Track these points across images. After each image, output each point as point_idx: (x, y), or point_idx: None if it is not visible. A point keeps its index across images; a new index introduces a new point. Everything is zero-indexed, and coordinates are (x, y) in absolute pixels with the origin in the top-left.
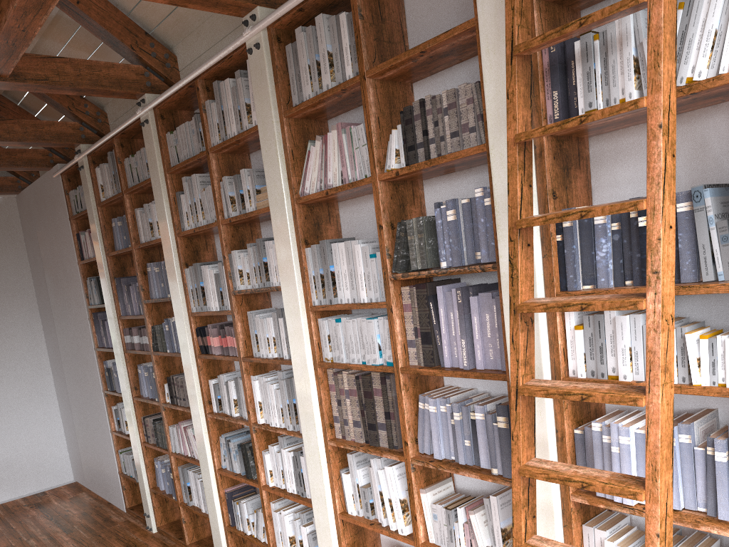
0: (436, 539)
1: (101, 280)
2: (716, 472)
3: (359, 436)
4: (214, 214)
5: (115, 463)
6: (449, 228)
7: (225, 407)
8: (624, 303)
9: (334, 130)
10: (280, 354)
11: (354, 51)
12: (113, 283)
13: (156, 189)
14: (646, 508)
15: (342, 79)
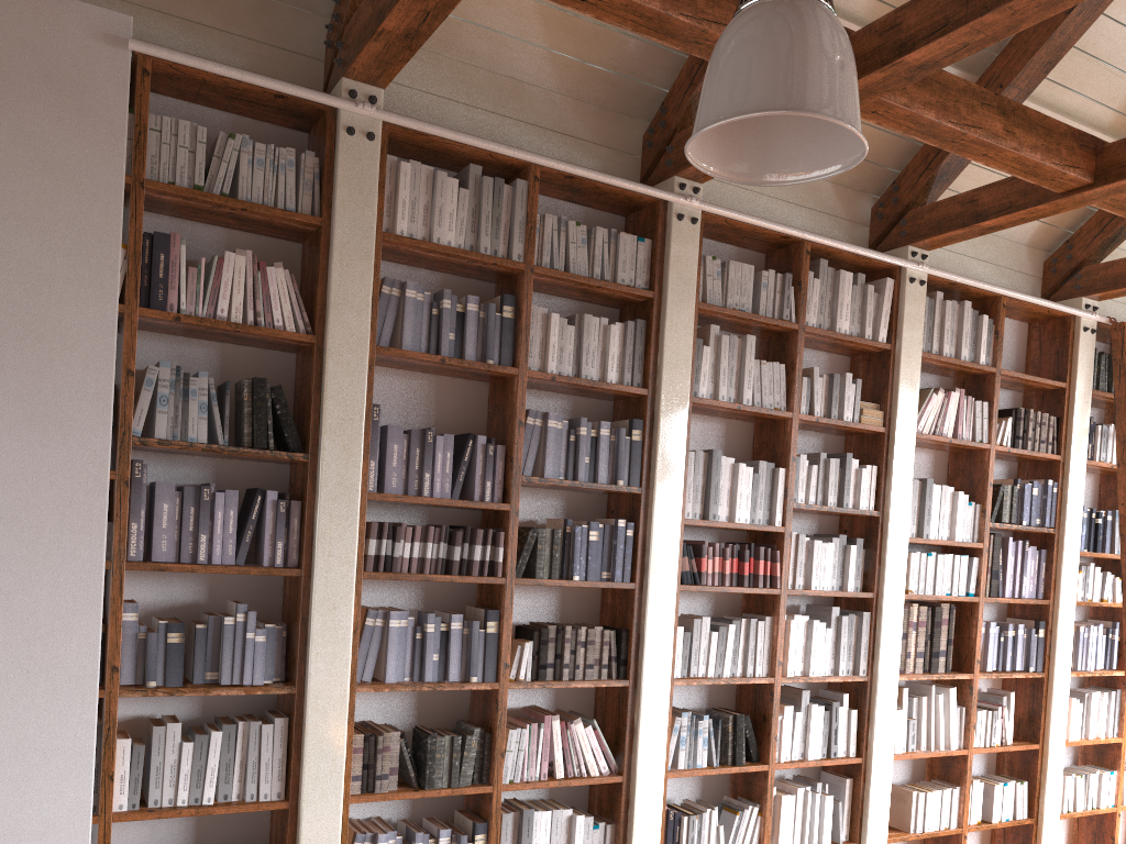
0: (977, 742)
1: (332, 398)
2: (1114, 645)
3: (920, 666)
4: (777, 399)
5: None
6: (1032, 499)
7: (701, 666)
8: None
9: (958, 393)
10: (833, 586)
11: (988, 347)
12: (371, 415)
13: (678, 318)
14: None
15: (968, 358)
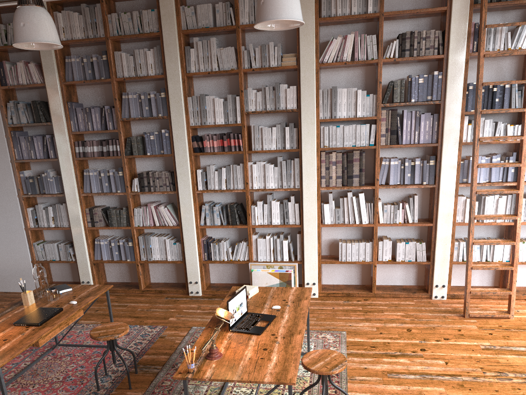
0: (384, 221)
1: (51, 103)
2: (509, 167)
3: (340, 183)
4: (232, 64)
5: (28, 254)
6: (419, 85)
7: (212, 185)
8: (520, 110)
9: (353, 34)
10: (279, 147)
11: (375, 1)
12: (66, 106)
13: (169, 41)
14: (521, 168)
15: (361, 11)
